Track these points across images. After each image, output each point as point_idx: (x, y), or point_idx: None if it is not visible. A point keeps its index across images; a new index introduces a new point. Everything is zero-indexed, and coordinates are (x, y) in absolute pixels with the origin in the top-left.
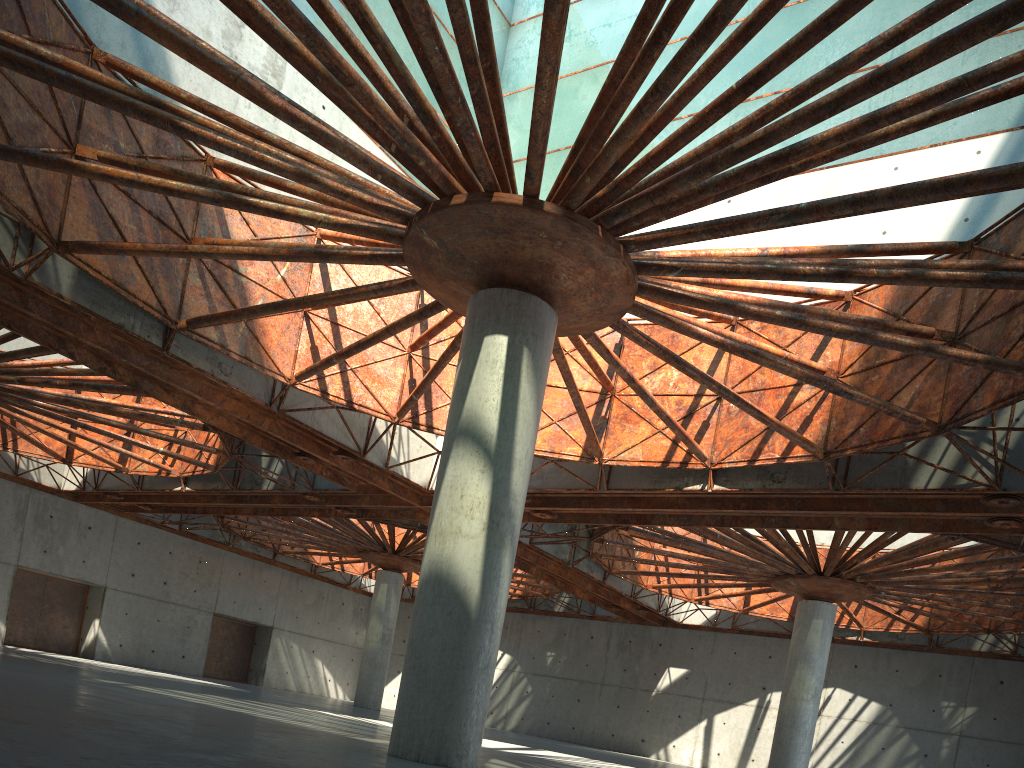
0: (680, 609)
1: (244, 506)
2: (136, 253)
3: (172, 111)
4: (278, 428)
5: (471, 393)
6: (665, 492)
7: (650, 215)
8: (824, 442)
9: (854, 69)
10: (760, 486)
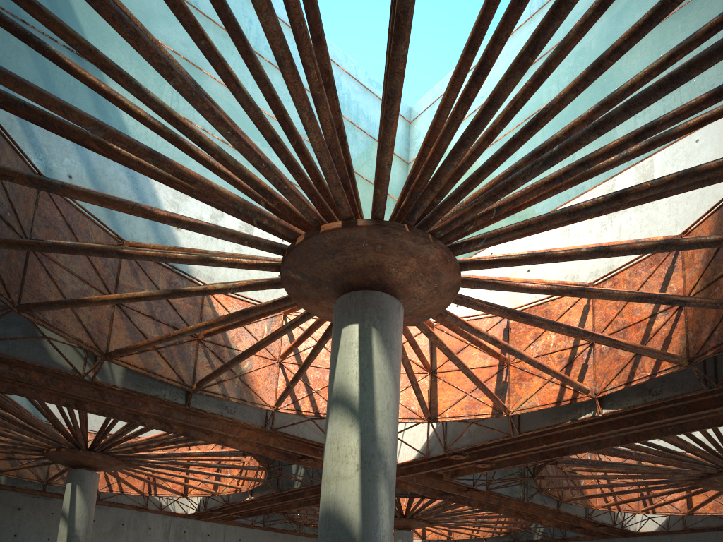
0: (634, 521)
1: (292, 502)
2: (144, 346)
3: None
4: (280, 442)
5: (337, 371)
6: (564, 425)
7: (447, 206)
8: (686, 352)
9: (576, 40)
10: (641, 401)
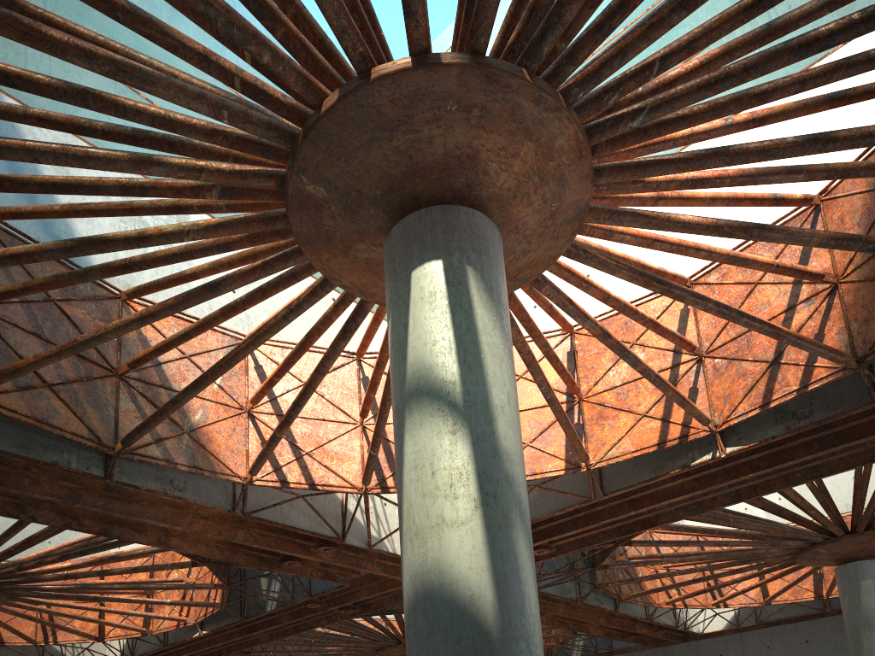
0: (697, 620)
1: (261, 635)
2: (30, 367)
3: (10, 180)
4: (253, 537)
5: (412, 343)
6: (670, 476)
7: (587, 46)
8: (851, 350)
9: None
10: (783, 429)
